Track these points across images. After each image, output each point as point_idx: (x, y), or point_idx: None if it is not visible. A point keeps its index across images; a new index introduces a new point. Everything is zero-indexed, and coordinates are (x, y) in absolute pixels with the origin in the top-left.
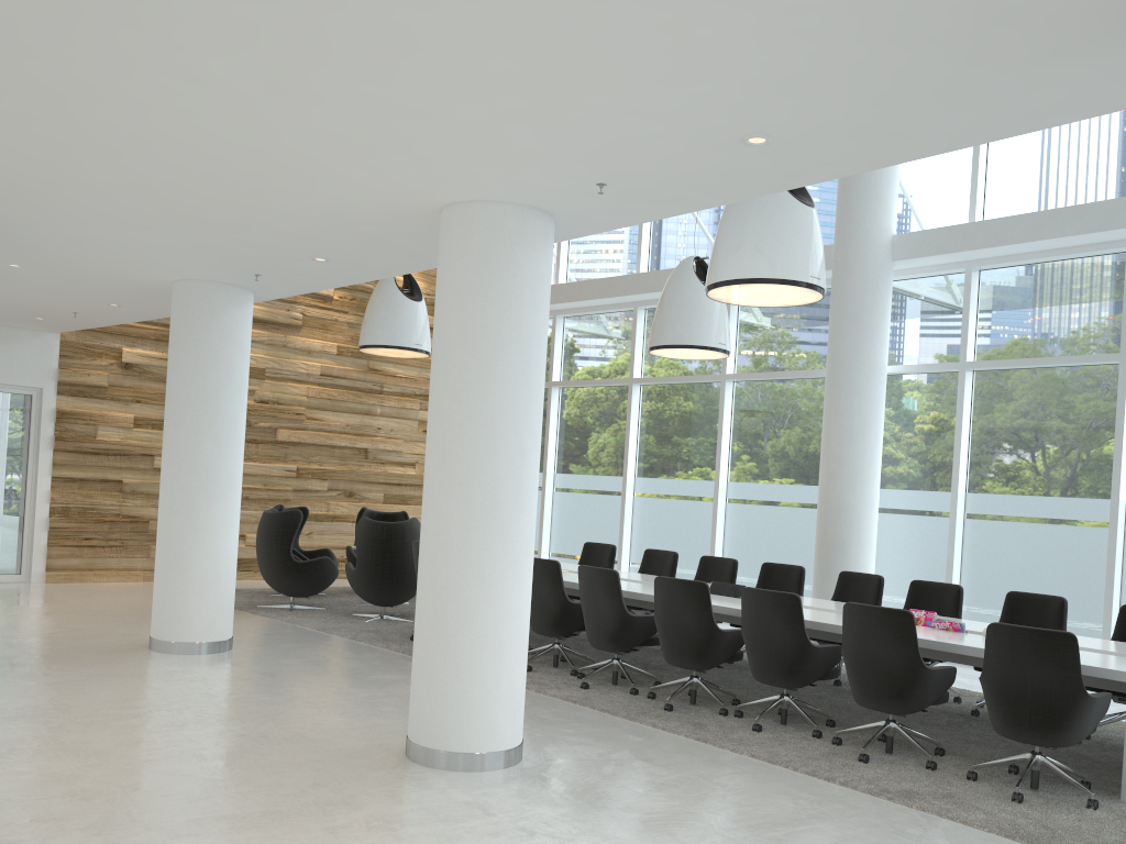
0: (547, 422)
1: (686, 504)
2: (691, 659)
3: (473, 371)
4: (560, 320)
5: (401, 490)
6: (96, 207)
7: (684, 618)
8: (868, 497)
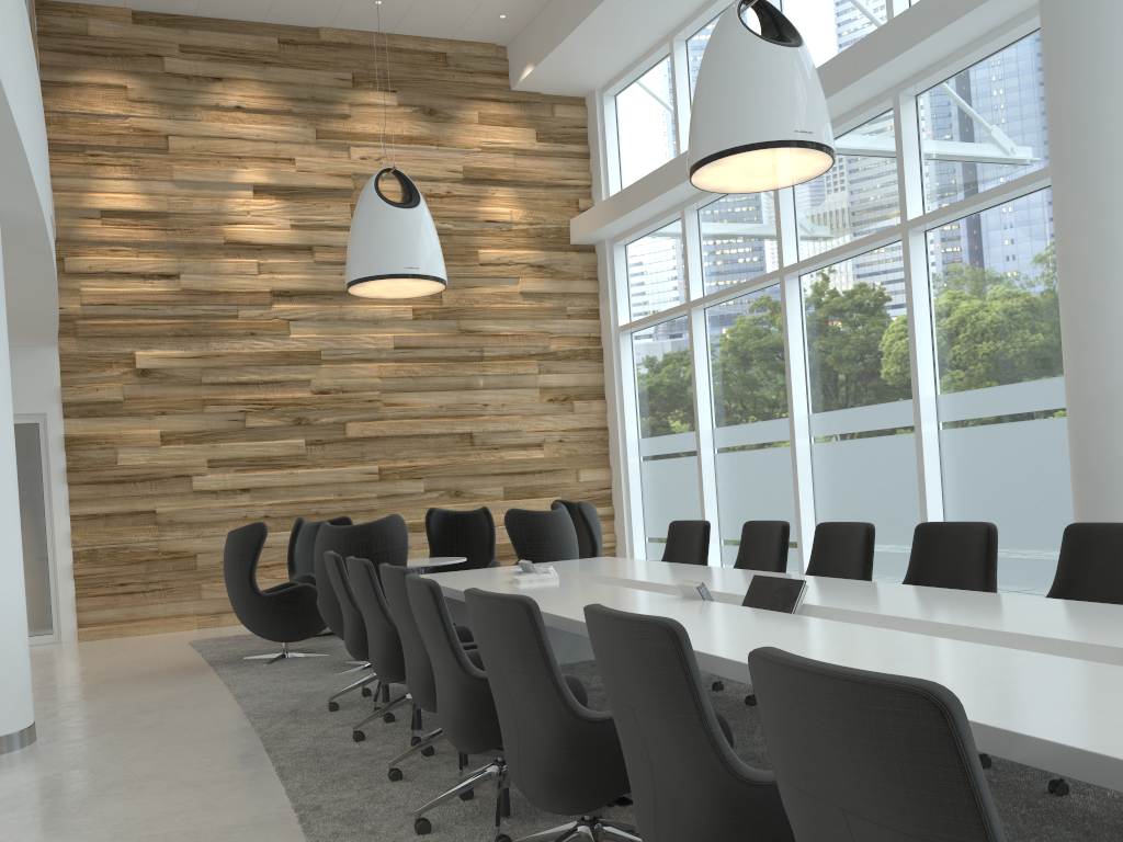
0: (691, 359)
1: (881, 443)
2: (538, 791)
3: None
4: (691, 214)
5: (528, 480)
6: None
7: (512, 688)
8: None
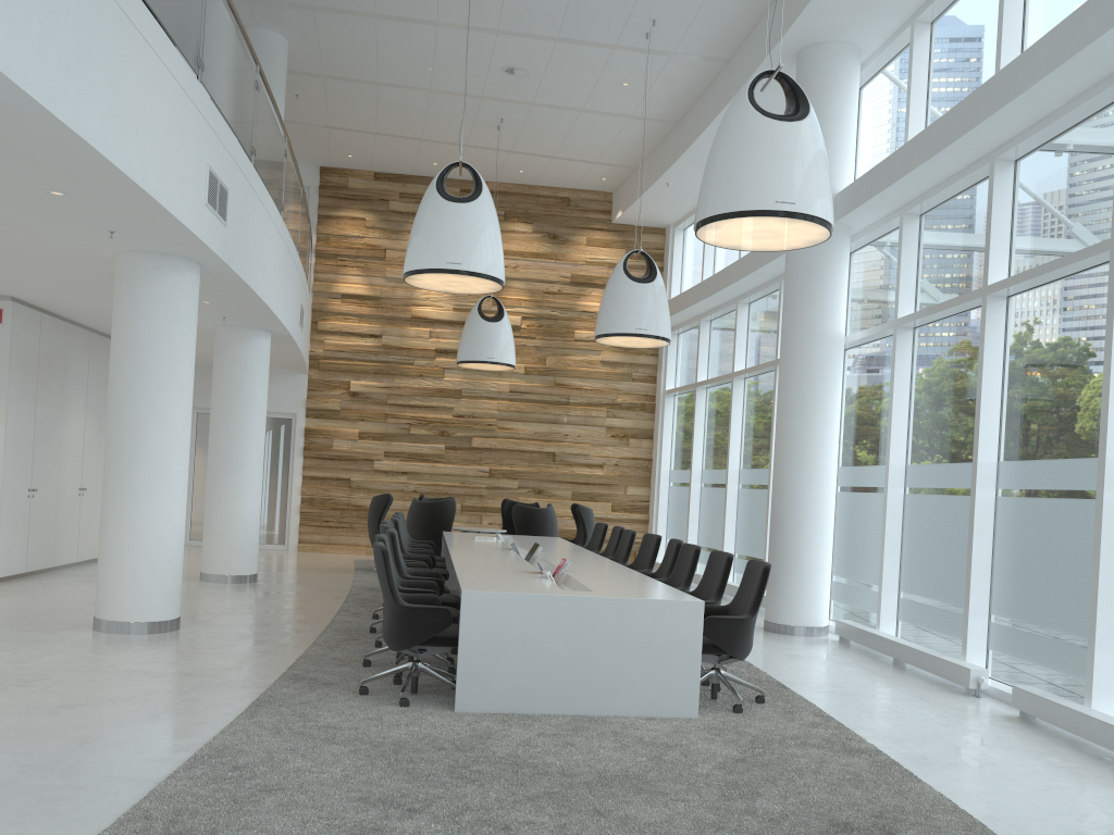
0: (693, 421)
1: (762, 493)
2: None
3: (112, 366)
4: (705, 323)
5: (589, 489)
6: (51, 289)
7: None
8: (805, 472)
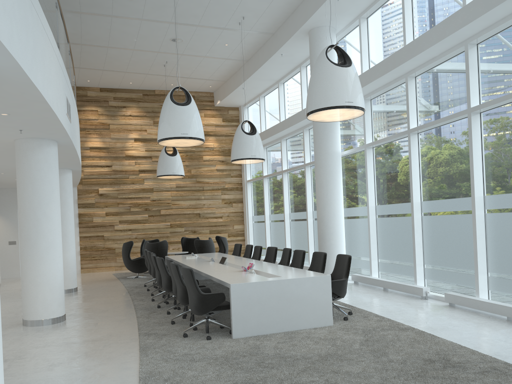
0: (263, 193)
1: (303, 223)
2: (164, 288)
3: (20, 195)
4: (264, 149)
5: (217, 228)
6: None
7: (161, 272)
8: (332, 212)
